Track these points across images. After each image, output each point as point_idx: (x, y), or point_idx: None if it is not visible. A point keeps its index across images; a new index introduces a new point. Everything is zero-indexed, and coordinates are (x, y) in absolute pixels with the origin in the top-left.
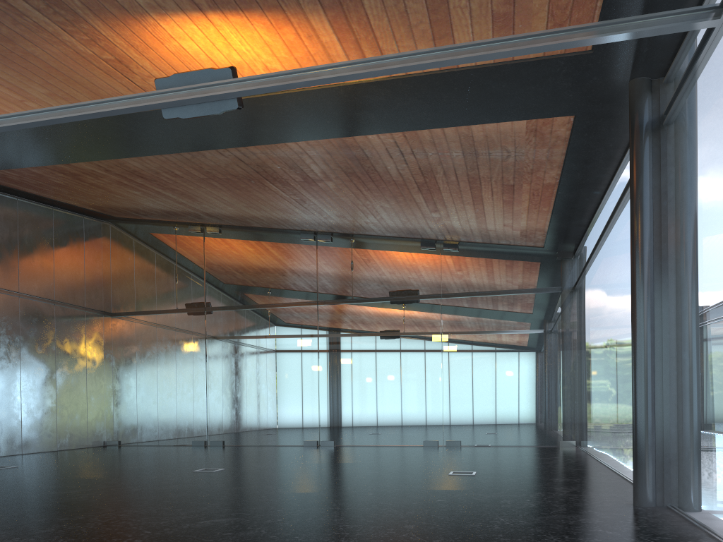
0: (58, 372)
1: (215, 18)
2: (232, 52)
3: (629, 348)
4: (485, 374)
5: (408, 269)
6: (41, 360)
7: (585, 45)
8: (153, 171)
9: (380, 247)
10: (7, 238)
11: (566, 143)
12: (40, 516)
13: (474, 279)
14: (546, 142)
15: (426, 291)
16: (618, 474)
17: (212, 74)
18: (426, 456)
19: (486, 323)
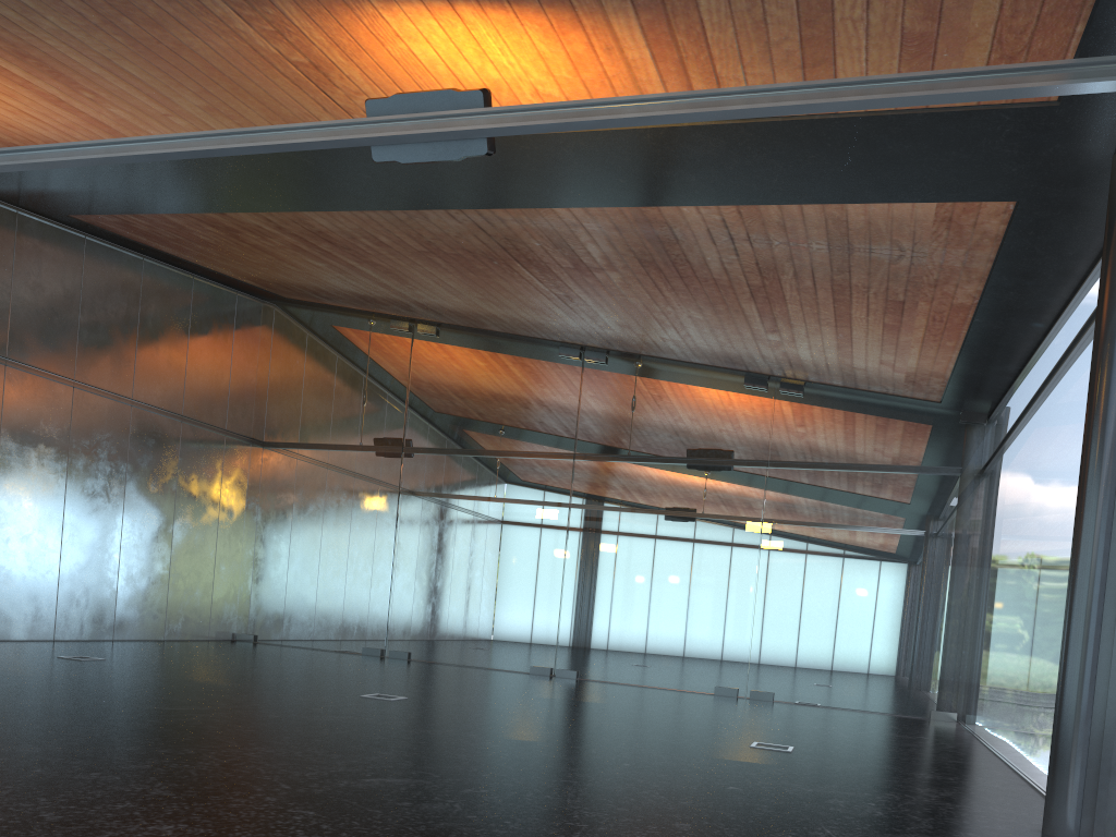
0: (176, 524)
1: (467, 12)
2: (487, 65)
3: (1063, 581)
4: (824, 593)
5: (720, 418)
6: (154, 504)
7: (1049, 95)
8: (347, 235)
9: (681, 379)
10: (123, 316)
11: (997, 244)
12: (132, 742)
13: (822, 443)
14: (965, 239)
15: (745, 455)
16: (1021, 777)
17: (454, 98)
18: (718, 711)
19: (835, 513)
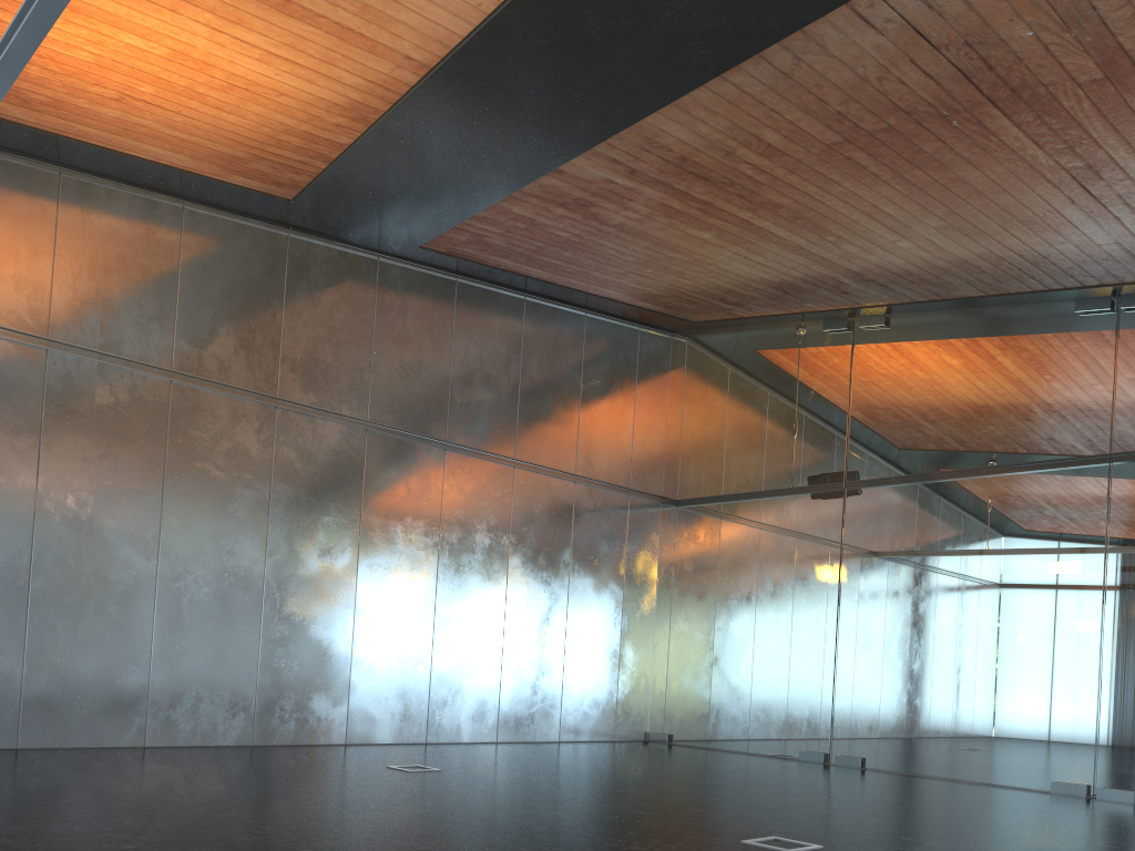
0: (571, 603)
1: None
2: None
3: None
4: None
5: None
6: (543, 580)
7: None
8: (720, 149)
9: None
10: (502, 365)
11: None
12: None
13: None
14: None
15: None
16: None
17: None
18: None
19: None
